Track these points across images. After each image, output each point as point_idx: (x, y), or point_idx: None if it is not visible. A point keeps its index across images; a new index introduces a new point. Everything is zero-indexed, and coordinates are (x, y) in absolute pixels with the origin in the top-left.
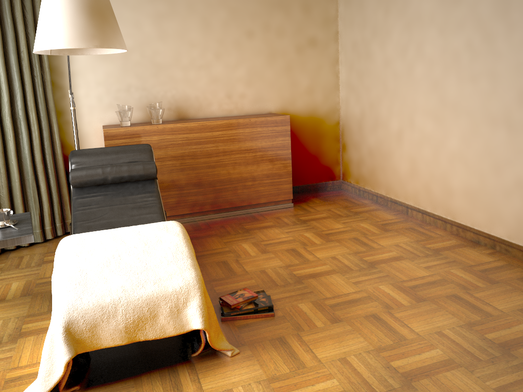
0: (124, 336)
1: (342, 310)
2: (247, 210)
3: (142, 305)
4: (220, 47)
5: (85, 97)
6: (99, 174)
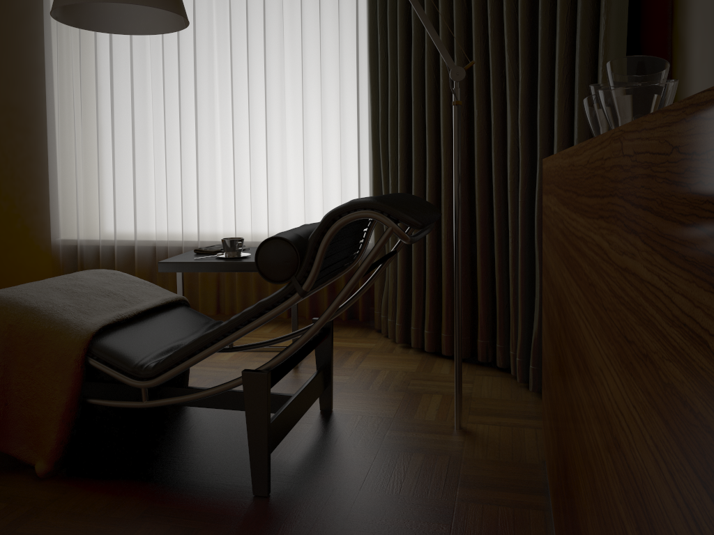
0: None
1: None
2: None
3: None
4: None
5: (700, 67)
6: None
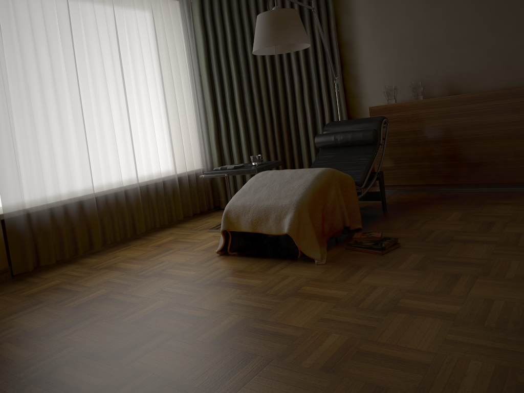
0: (250, 226)
1: (439, 265)
2: (510, 188)
3: (262, 210)
4: (495, 16)
5: (370, 83)
6: (331, 138)
